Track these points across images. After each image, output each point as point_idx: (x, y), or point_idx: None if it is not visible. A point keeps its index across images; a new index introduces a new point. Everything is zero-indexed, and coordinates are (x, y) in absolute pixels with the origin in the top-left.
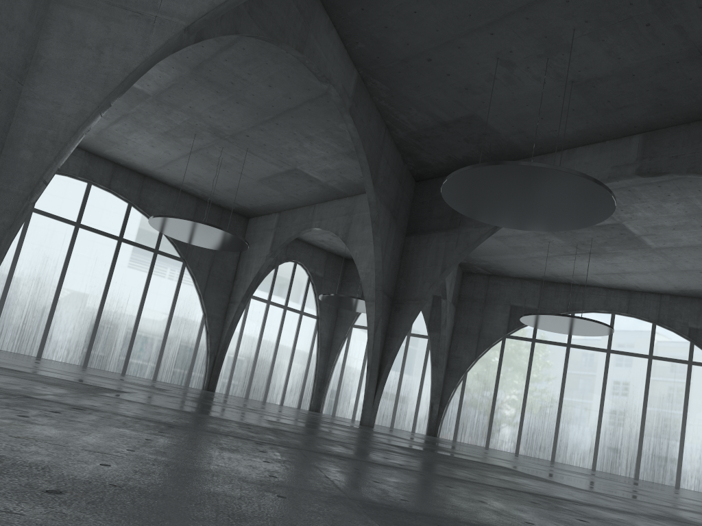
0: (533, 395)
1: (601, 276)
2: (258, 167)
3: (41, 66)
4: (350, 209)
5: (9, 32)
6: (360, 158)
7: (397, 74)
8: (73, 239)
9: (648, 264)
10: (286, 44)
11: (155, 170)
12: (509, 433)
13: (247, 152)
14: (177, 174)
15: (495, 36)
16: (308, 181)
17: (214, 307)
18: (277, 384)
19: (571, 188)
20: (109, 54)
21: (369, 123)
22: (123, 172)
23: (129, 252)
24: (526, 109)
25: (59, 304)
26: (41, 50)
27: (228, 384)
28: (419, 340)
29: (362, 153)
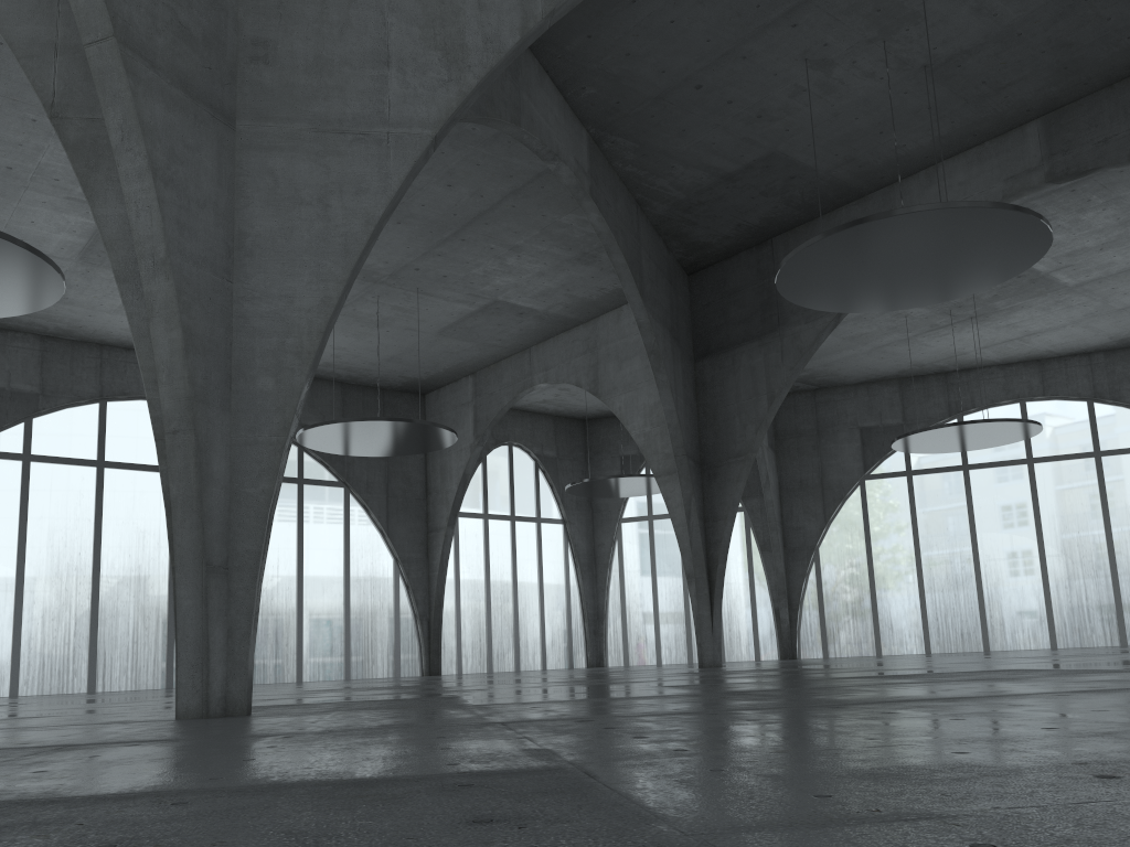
0: (931, 557)
1: (992, 348)
2: (435, 313)
3: (249, 248)
4: (591, 341)
5: (202, 210)
6: (614, 261)
7: (650, 120)
8: None
9: (1065, 312)
10: (499, 118)
11: None
12: (909, 625)
13: (418, 294)
14: None
15: (800, 28)
16: (516, 315)
17: (407, 544)
18: (530, 639)
19: (983, 229)
20: (338, 205)
21: (617, 204)
22: None
23: None
24: (856, 125)
25: None
26: (242, 224)
27: (458, 658)
28: None
29: (618, 252)
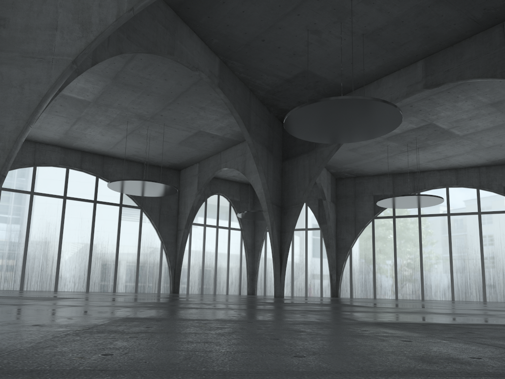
0: (401, 255)
1: (432, 162)
2: (175, 135)
3: None
4: (243, 150)
5: None
6: (234, 116)
7: (246, 54)
8: (63, 207)
9: (462, 147)
10: (160, 52)
11: (109, 151)
12: (389, 285)
13: (165, 126)
14: (124, 150)
15: (301, 16)
16: (210, 137)
17: (167, 235)
18: (222, 280)
19: (367, 108)
20: (28, 88)
21: (236, 91)
22: (88, 156)
23: (103, 209)
24: (339, 59)
25: (63, 253)
26: None
27: (187, 286)
28: (314, 231)
29: (235, 111)
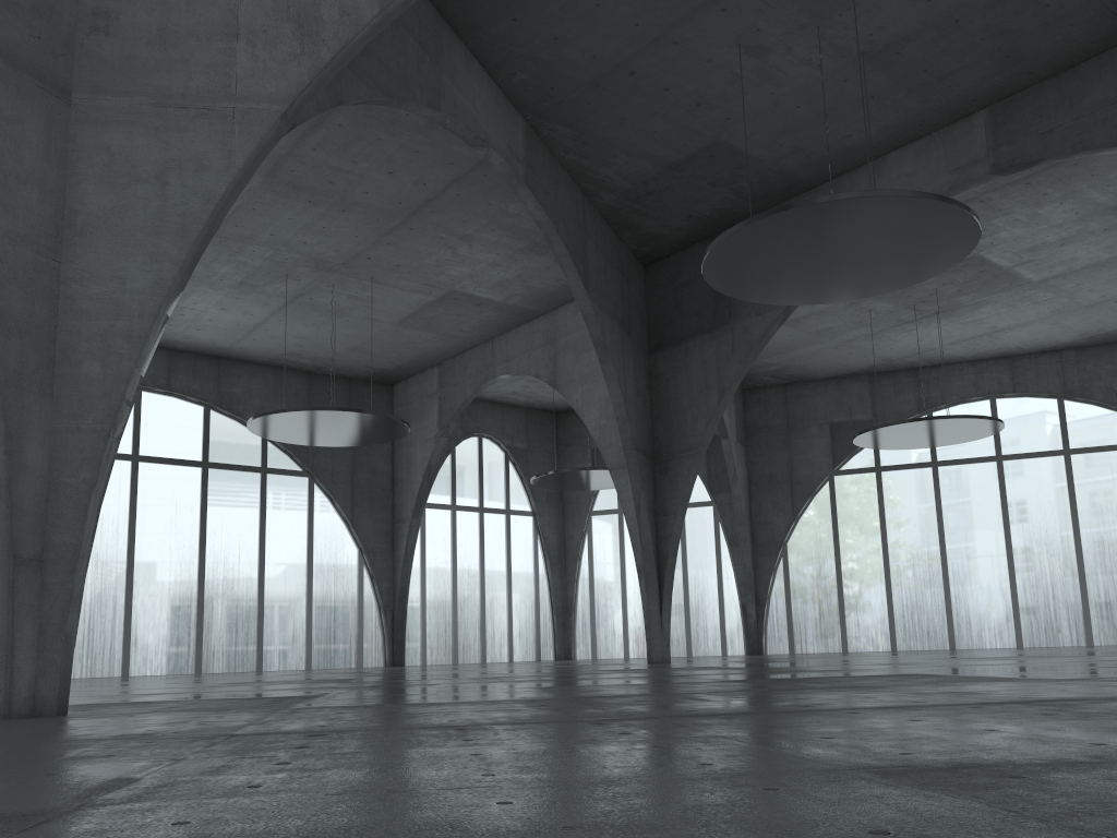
0: (898, 554)
1: (961, 344)
2: (393, 303)
3: (80, 227)
4: (550, 333)
5: (23, 186)
6: (556, 251)
7: (587, 107)
8: (133, 482)
9: (1032, 308)
10: (414, 101)
11: (233, 346)
12: (875, 622)
13: (373, 283)
14: (269, 344)
15: (730, 12)
16: (475, 305)
17: (372, 535)
18: (497, 631)
19: (907, 219)
20: (177, 183)
21: (558, 193)
22: (184, 361)
23: (224, 481)
24: (798, 114)
25: (137, 587)
26: (74, 202)
27: (422, 649)
28: (700, 510)
29: (558, 241)
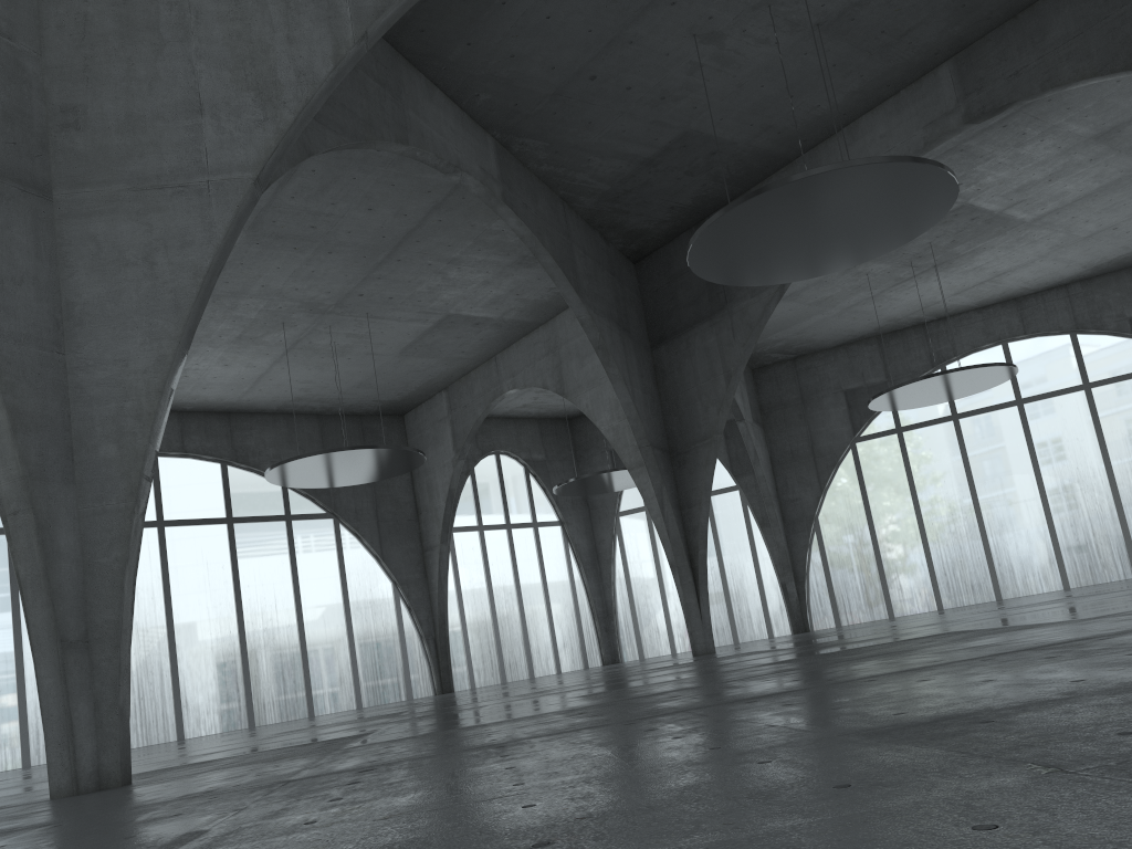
0: (931, 512)
1: (964, 294)
2: (391, 335)
3: (78, 317)
4: (551, 342)
5: (20, 287)
6: (543, 262)
7: (553, 117)
8: (162, 547)
9: (1030, 247)
10: (382, 140)
11: (241, 399)
12: (918, 584)
13: (369, 318)
14: (275, 393)
15: (680, 4)
16: (473, 325)
17: (404, 566)
18: (541, 644)
19: (882, 185)
20: (164, 261)
21: (538, 205)
22: (195, 421)
23: (250, 534)
24: (764, 93)
25: (180, 650)
26: (69, 294)
27: (469, 672)
28: (727, 496)
29: (545, 253)
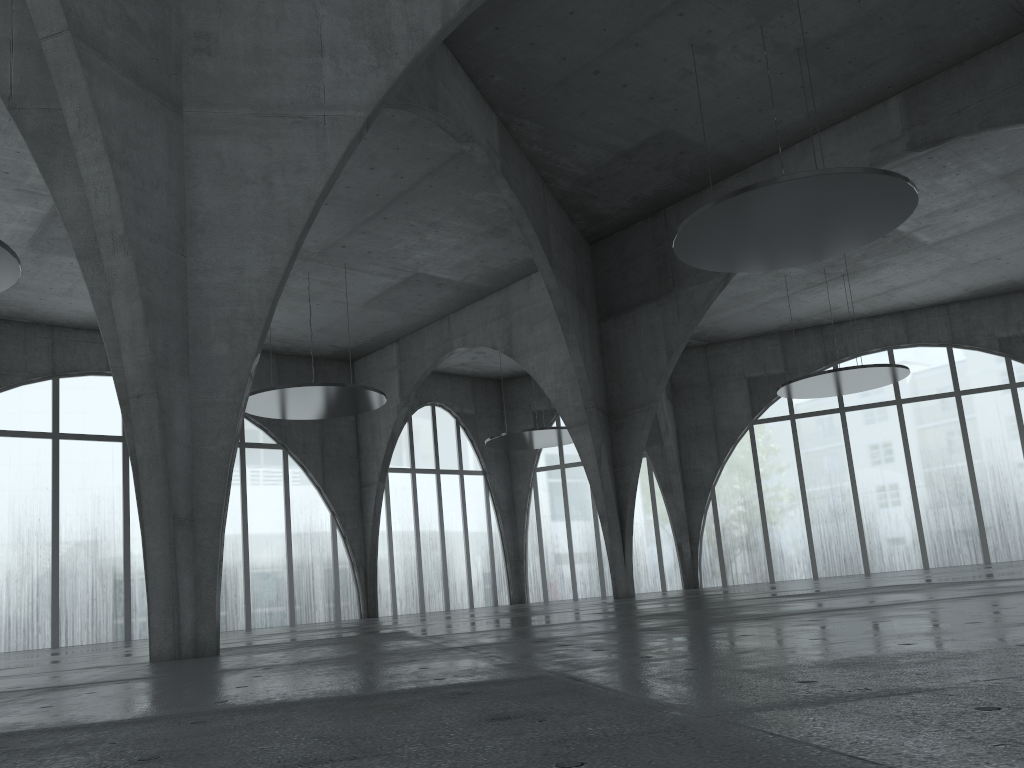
0: (814, 492)
1: (861, 302)
2: (361, 286)
3: (200, 225)
4: (504, 308)
5: (156, 190)
6: (525, 233)
7: (553, 103)
8: (125, 461)
9: (925, 267)
10: (419, 104)
11: None
12: (797, 553)
13: (345, 269)
14: None
15: (686, 16)
16: (435, 285)
17: (343, 499)
18: (458, 581)
19: (857, 193)
20: (281, 183)
21: (525, 181)
22: None
23: None
24: (738, 104)
25: (134, 557)
26: (193, 203)
27: (393, 601)
28: None
29: (528, 224)
